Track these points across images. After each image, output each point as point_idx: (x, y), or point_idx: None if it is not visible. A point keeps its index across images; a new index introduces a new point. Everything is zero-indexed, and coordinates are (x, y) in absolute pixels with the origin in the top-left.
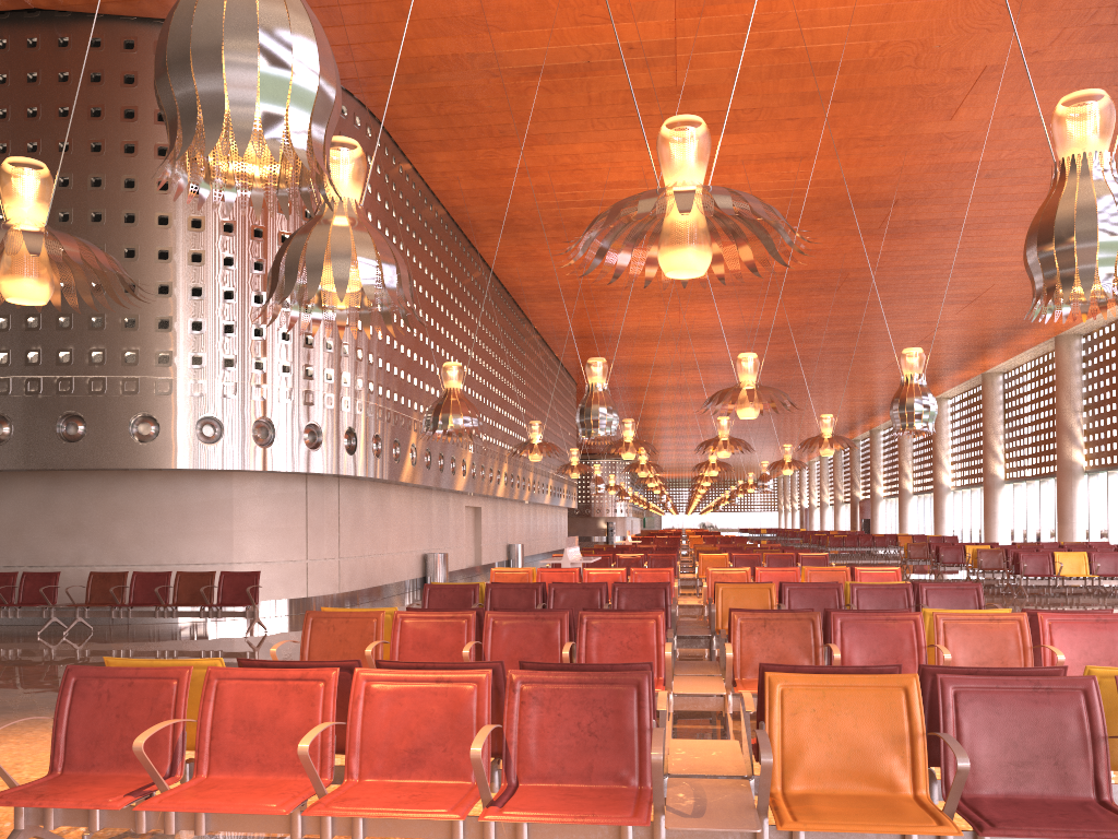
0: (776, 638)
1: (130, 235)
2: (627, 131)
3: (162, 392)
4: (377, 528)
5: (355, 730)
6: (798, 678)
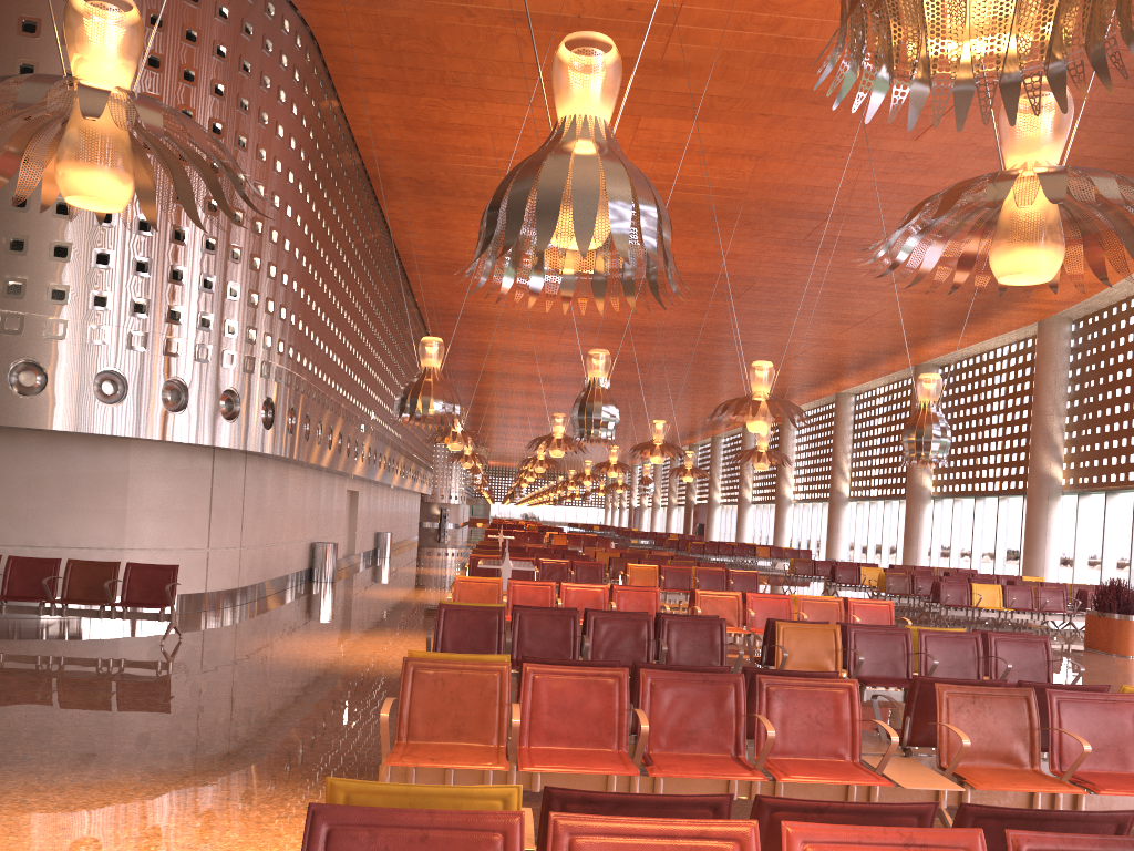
0: (987, 717)
1: None
2: None
3: (53, 336)
4: (275, 513)
5: None
6: None
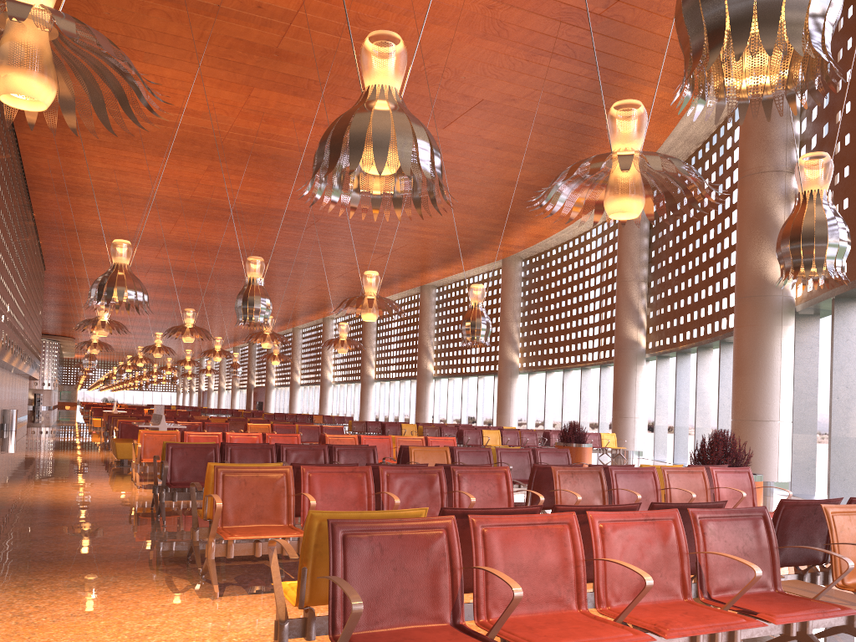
0: (580, 485)
1: None
2: (217, 71)
3: None
4: None
5: (601, 565)
6: (836, 508)
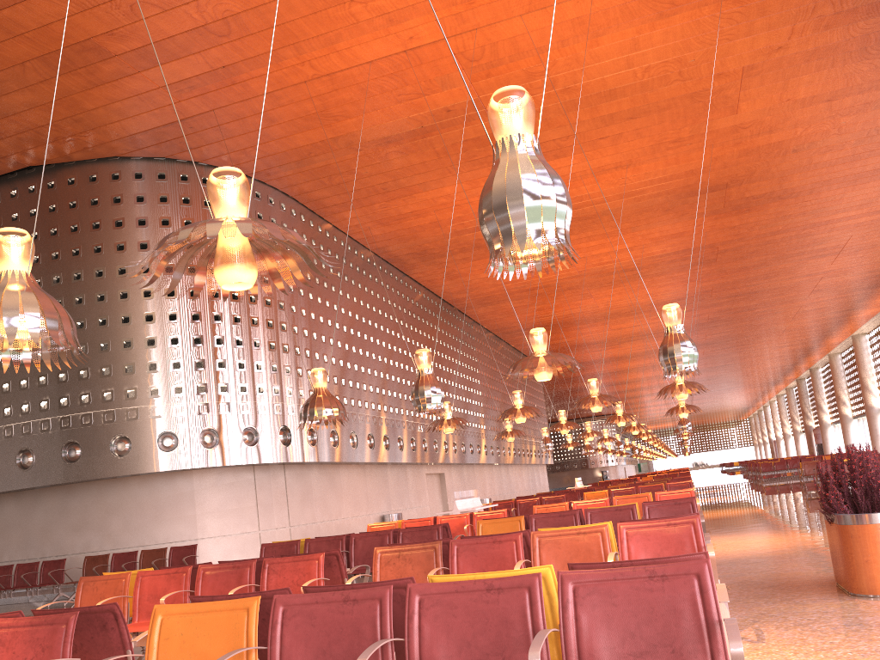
0: (407, 566)
1: (102, 309)
2: (478, 171)
3: (131, 418)
4: (328, 499)
5: None
6: (176, 608)
